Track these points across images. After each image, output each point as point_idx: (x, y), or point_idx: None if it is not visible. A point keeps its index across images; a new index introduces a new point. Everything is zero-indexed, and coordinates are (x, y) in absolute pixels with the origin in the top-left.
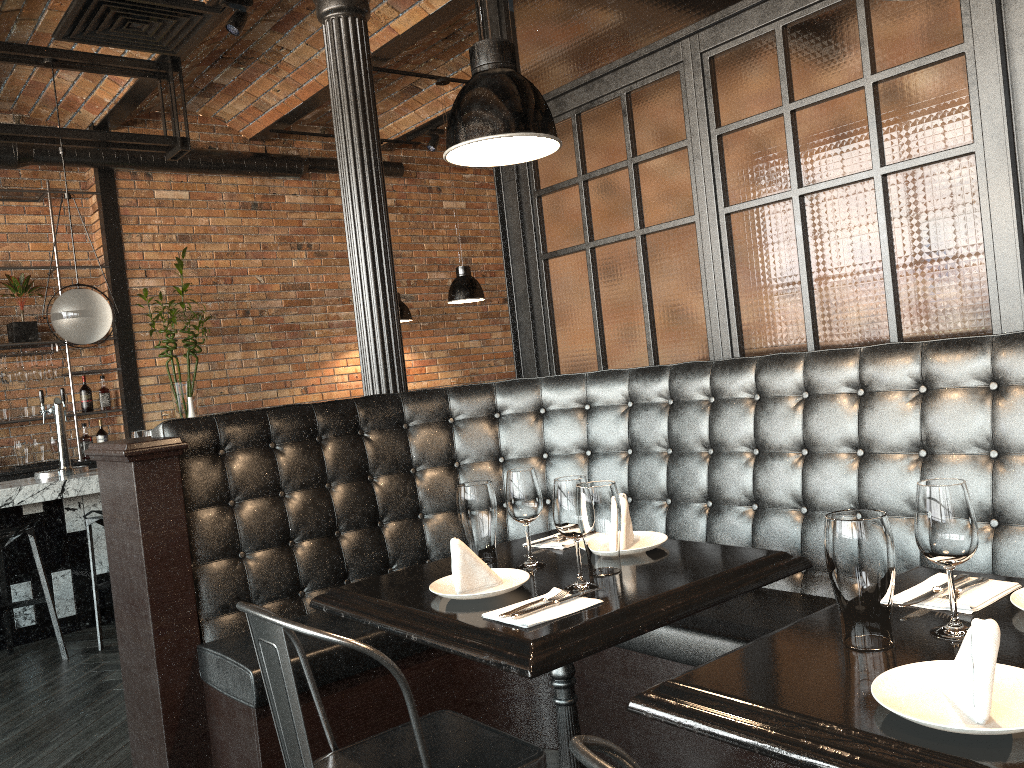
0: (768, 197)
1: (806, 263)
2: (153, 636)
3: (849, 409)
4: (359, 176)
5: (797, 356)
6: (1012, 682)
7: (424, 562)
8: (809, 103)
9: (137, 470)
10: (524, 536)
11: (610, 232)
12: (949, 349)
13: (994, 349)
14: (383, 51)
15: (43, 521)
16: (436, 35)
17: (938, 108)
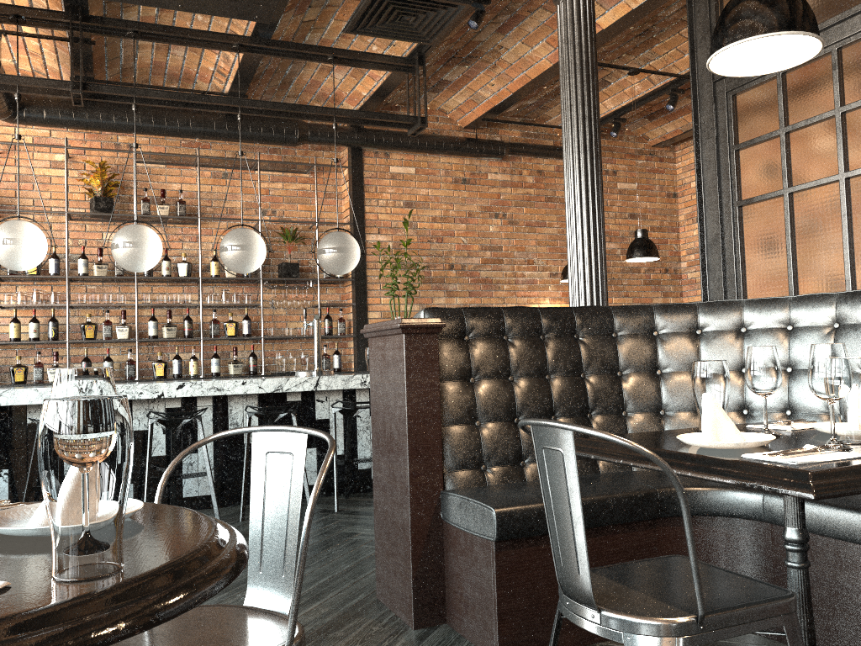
0: None
1: None
2: (408, 477)
3: None
4: (580, 129)
5: None
6: None
7: None
8: None
9: (406, 340)
10: None
11: (810, 178)
12: None
13: None
14: None
15: (300, 408)
16: (631, 32)
17: None
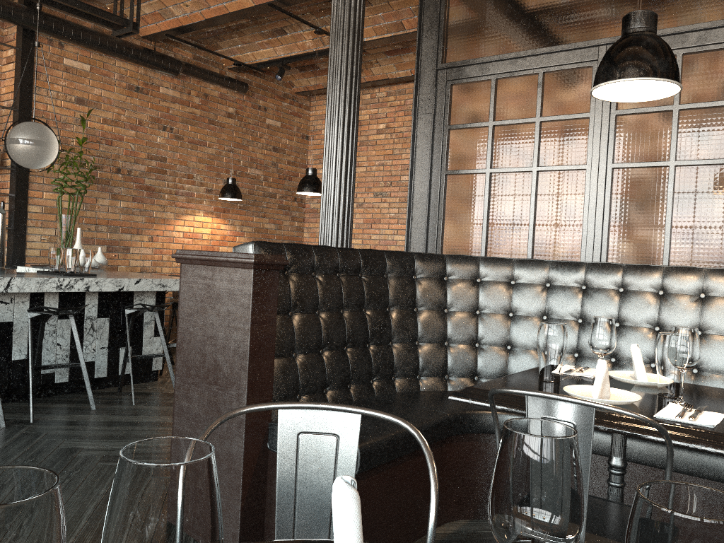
0: (650, 162)
1: (671, 210)
2: None
3: None
4: (348, 85)
5: (698, 269)
6: None
7: (391, 378)
8: (695, 107)
9: (255, 276)
10: (459, 367)
11: (509, 164)
12: None
13: None
14: None
15: None
16: None
17: None
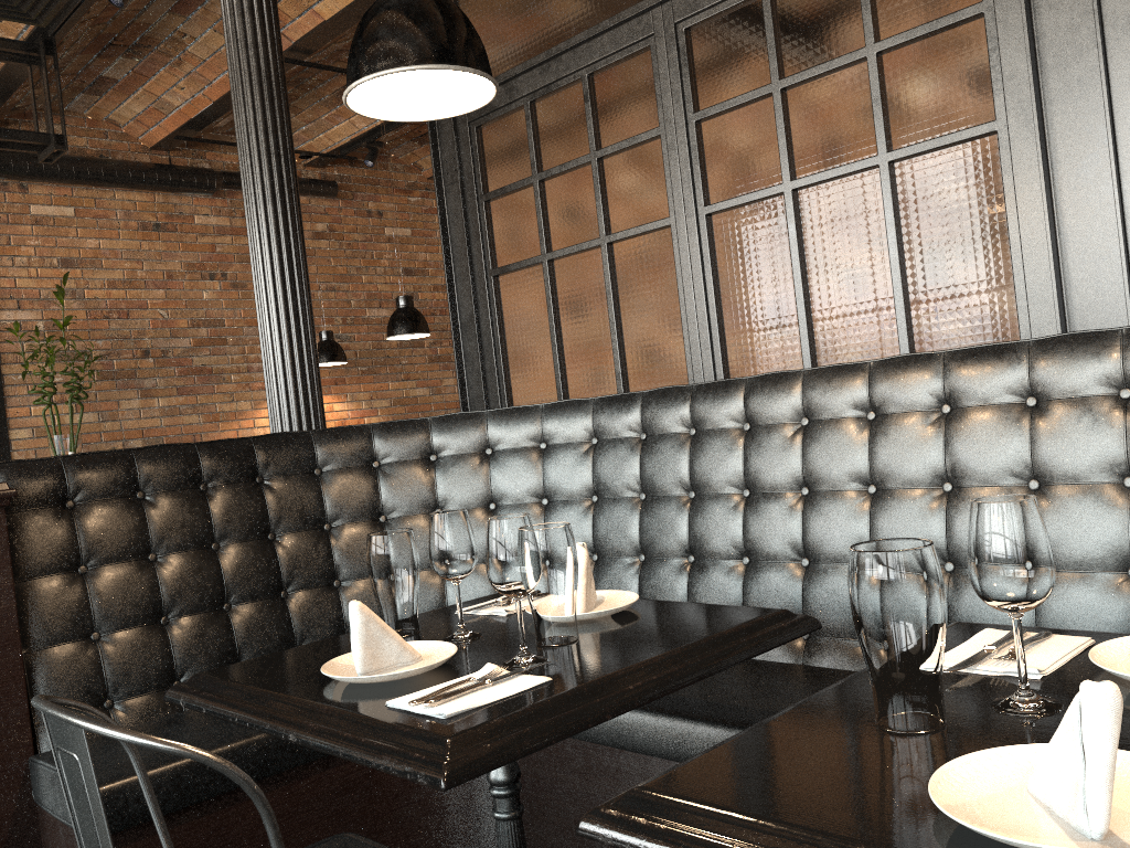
0: (756, 193)
1: (801, 270)
2: None
3: (858, 436)
4: (264, 169)
5: (794, 375)
6: (1125, 773)
7: None
8: (802, 79)
9: None
10: None
11: (571, 241)
12: (977, 359)
13: (1031, 356)
14: (307, 41)
15: None
16: None
17: (953, 80)
